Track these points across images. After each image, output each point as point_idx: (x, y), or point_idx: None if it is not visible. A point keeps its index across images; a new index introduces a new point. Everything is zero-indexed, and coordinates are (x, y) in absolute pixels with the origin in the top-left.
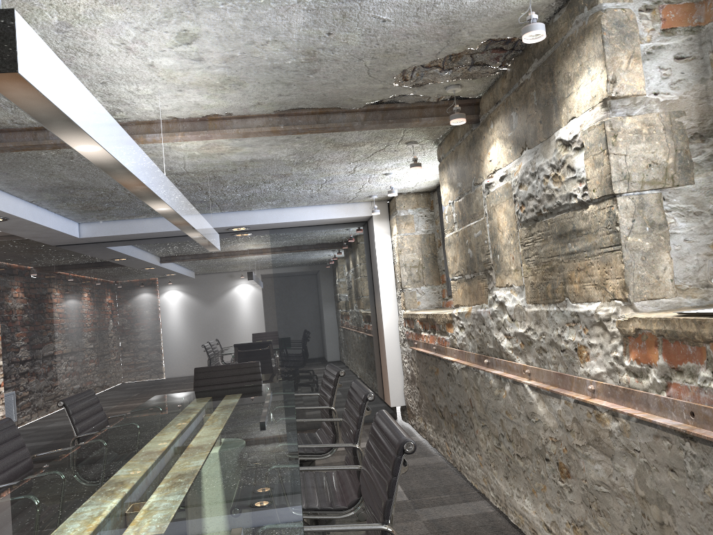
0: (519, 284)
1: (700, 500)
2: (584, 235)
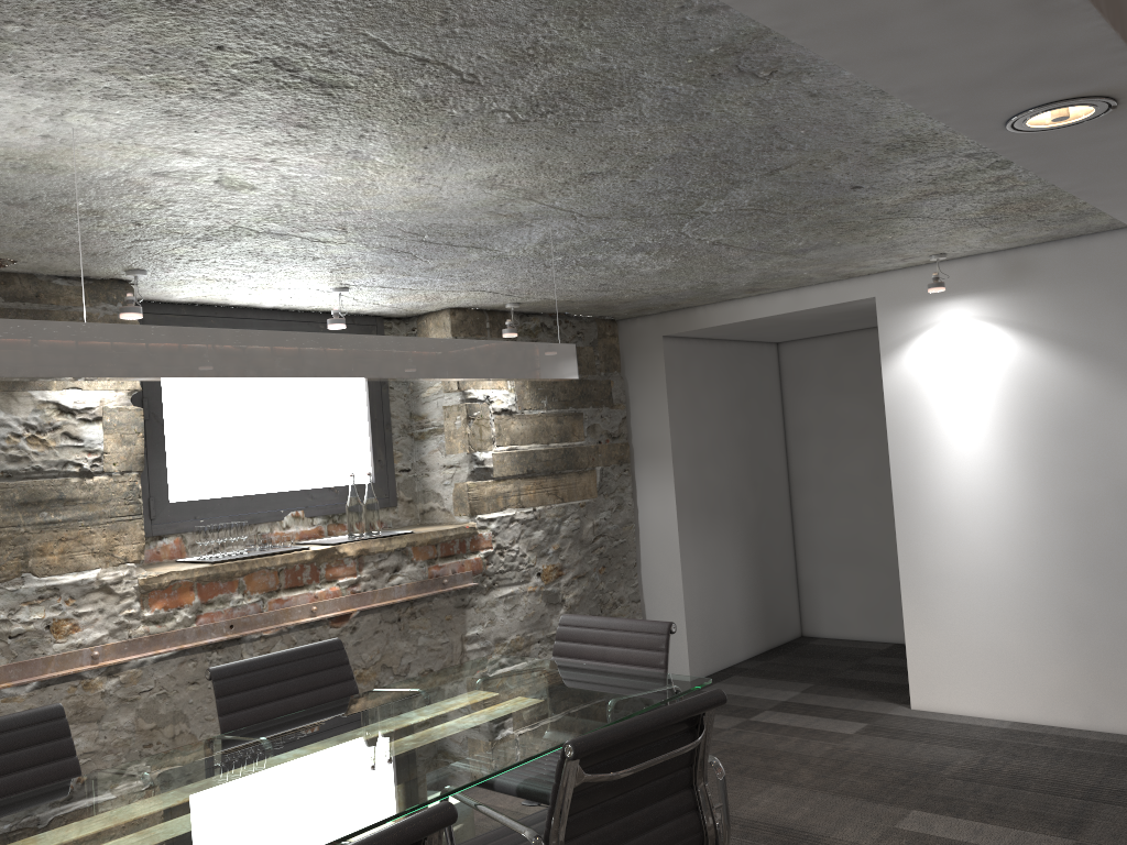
0: None
1: None
2: (81, 504)
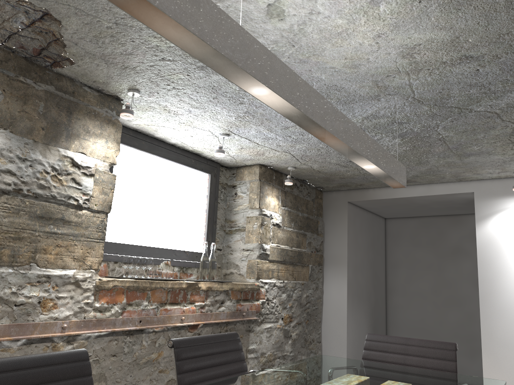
0: None
1: (129, 362)
2: (73, 225)
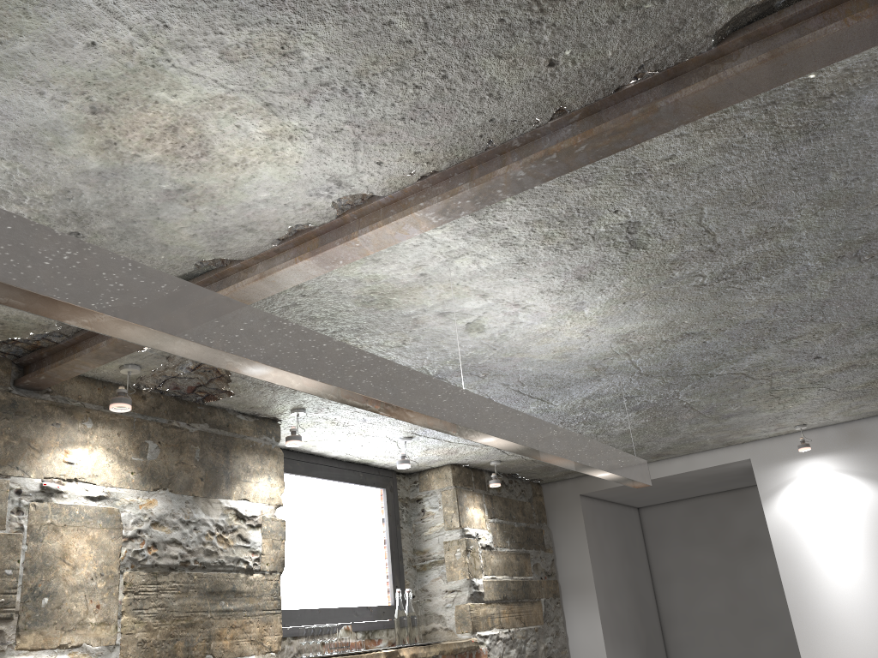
0: (107, 643)
1: None
2: (245, 596)
